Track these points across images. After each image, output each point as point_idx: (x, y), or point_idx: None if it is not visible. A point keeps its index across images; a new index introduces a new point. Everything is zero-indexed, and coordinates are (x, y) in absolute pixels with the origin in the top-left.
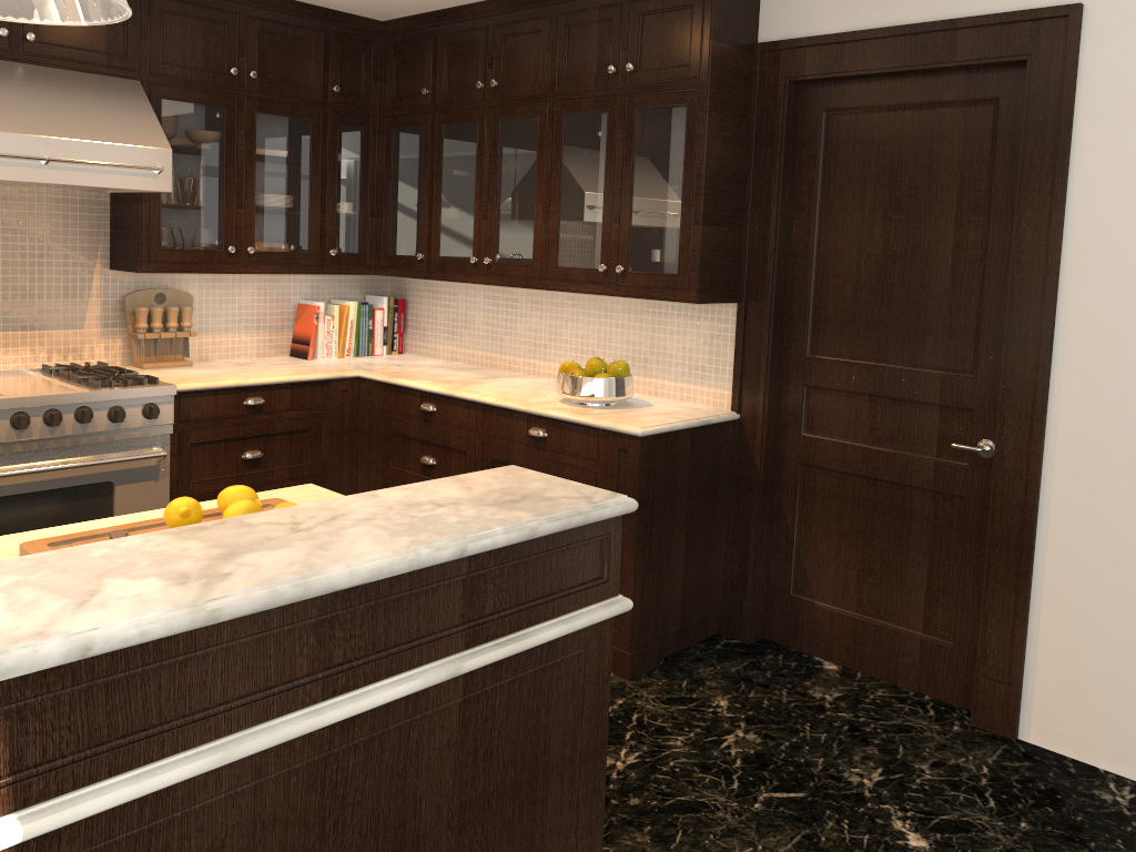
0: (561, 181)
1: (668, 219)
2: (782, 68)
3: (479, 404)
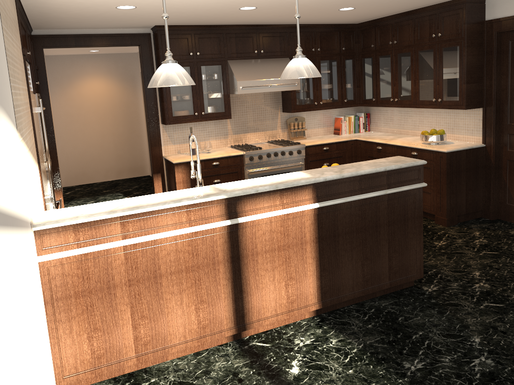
0: (419, 72)
1: (454, 83)
2: (494, 28)
3: (395, 145)
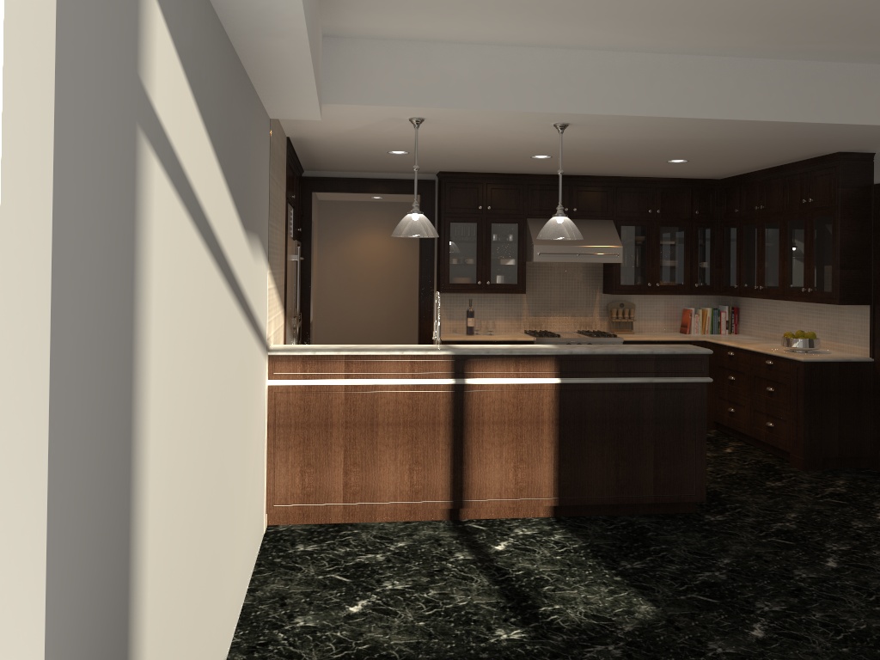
0: (788, 250)
1: (827, 267)
2: None
3: (748, 351)
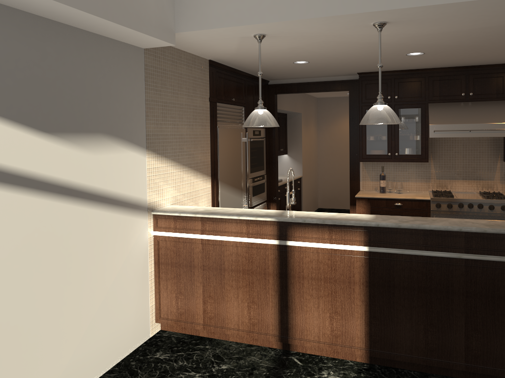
0: None
1: None
2: None
3: None
